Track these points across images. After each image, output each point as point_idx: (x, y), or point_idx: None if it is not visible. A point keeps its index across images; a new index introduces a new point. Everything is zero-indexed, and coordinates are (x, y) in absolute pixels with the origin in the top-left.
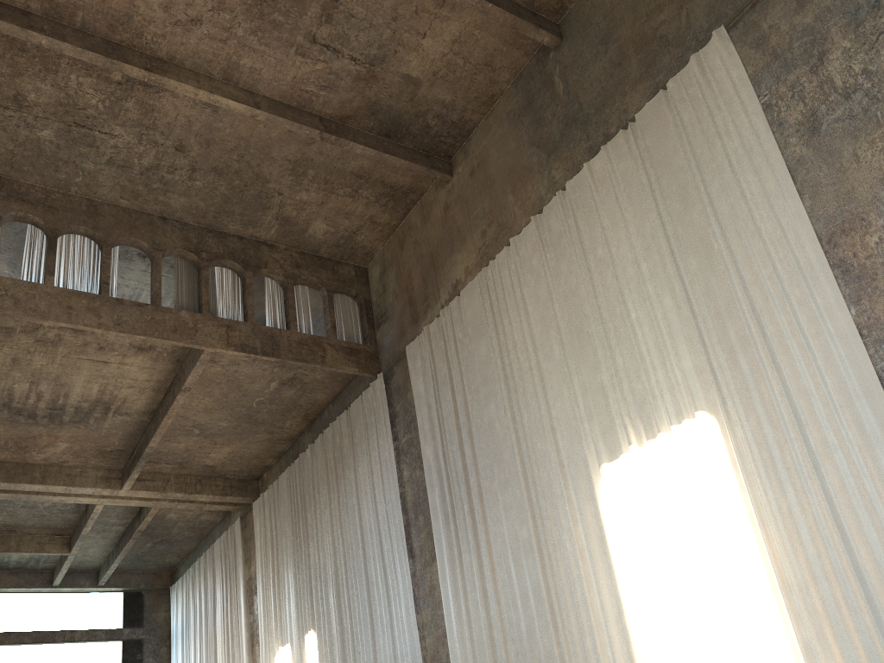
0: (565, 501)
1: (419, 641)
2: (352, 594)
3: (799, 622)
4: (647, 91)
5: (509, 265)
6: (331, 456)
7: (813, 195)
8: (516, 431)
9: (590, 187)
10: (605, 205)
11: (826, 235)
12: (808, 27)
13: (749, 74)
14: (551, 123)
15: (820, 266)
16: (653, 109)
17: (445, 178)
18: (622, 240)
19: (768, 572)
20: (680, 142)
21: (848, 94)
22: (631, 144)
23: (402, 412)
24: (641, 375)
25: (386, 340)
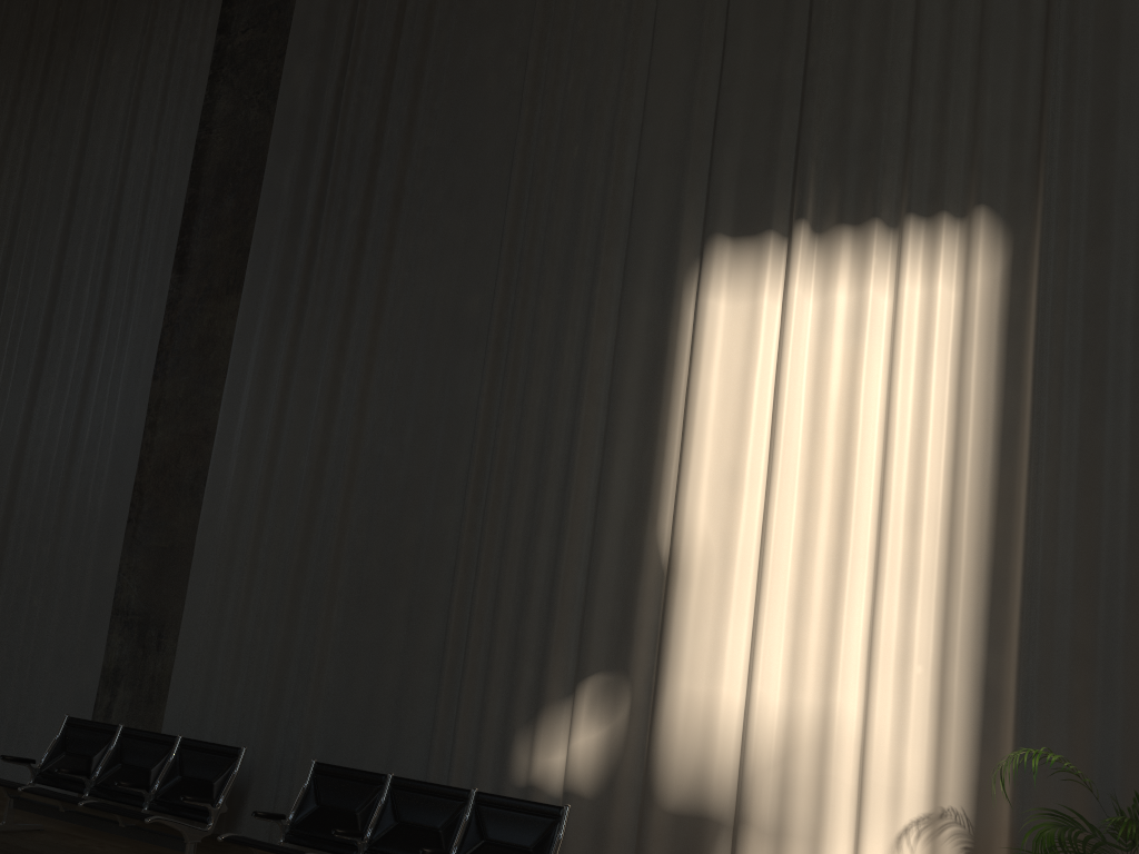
0: (598, 275)
1: (142, 430)
2: (11, 294)
3: (1029, 649)
4: None
5: None
6: (49, 8)
7: None
8: (534, 106)
9: None
10: None
11: None
12: None
13: None
14: None
15: None
16: None
17: None
18: None
19: (998, 544)
20: None
21: None
22: None
23: None
24: (882, 95)
25: None
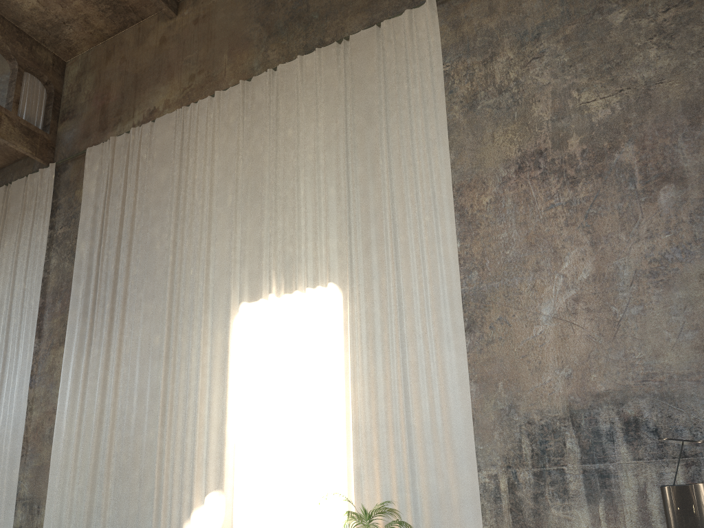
0: (201, 323)
1: (25, 412)
2: None
3: (358, 454)
4: (364, 21)
5: (209, 113)
6: None
7: (457, 153)
8: (174, 254)
9: (298, 77)
10: (306, 96)
11: (457, 185)
12: (490, 30)
13: (441, 45)
14: (279, 10)
15: (448, 205)
16: (365, 37)
17: (170, 14)
18: (311, 130)
19: (347, 414)
20: (378, 73)
21: (501, 91)
22: (340, 57)
23: (66, 206)
24: (295, 242)
25: (67, 136)
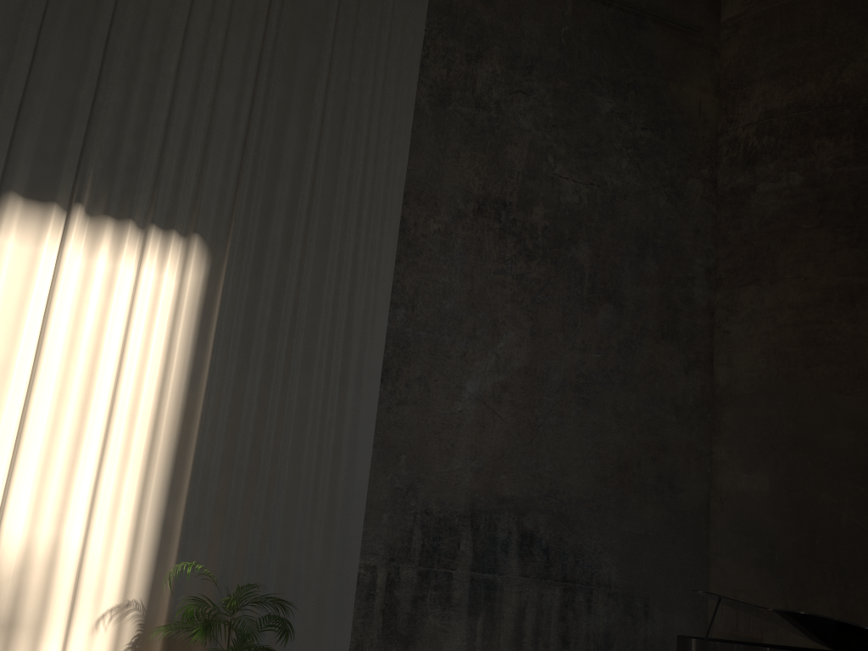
0: None
1: None
2: None
3: (192, 504)
4: None
5: None
6: None
7: (413, 149)
8: None
9: None
10: None
11: (404, 189)
12: (483, 23)
13: None
14: None
15: (393, 210)
16: None
17: None
18: None
19: (182, 440)
20: None
21: (479, 105)
22: None
23: None
24: (145, 141)
25: None
